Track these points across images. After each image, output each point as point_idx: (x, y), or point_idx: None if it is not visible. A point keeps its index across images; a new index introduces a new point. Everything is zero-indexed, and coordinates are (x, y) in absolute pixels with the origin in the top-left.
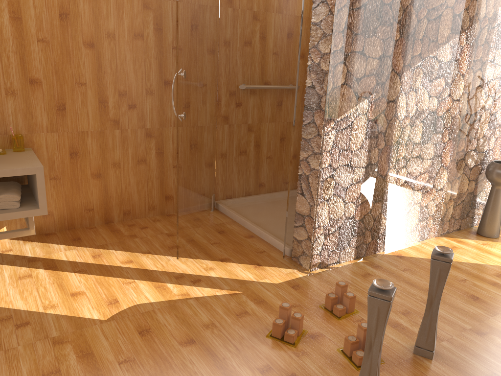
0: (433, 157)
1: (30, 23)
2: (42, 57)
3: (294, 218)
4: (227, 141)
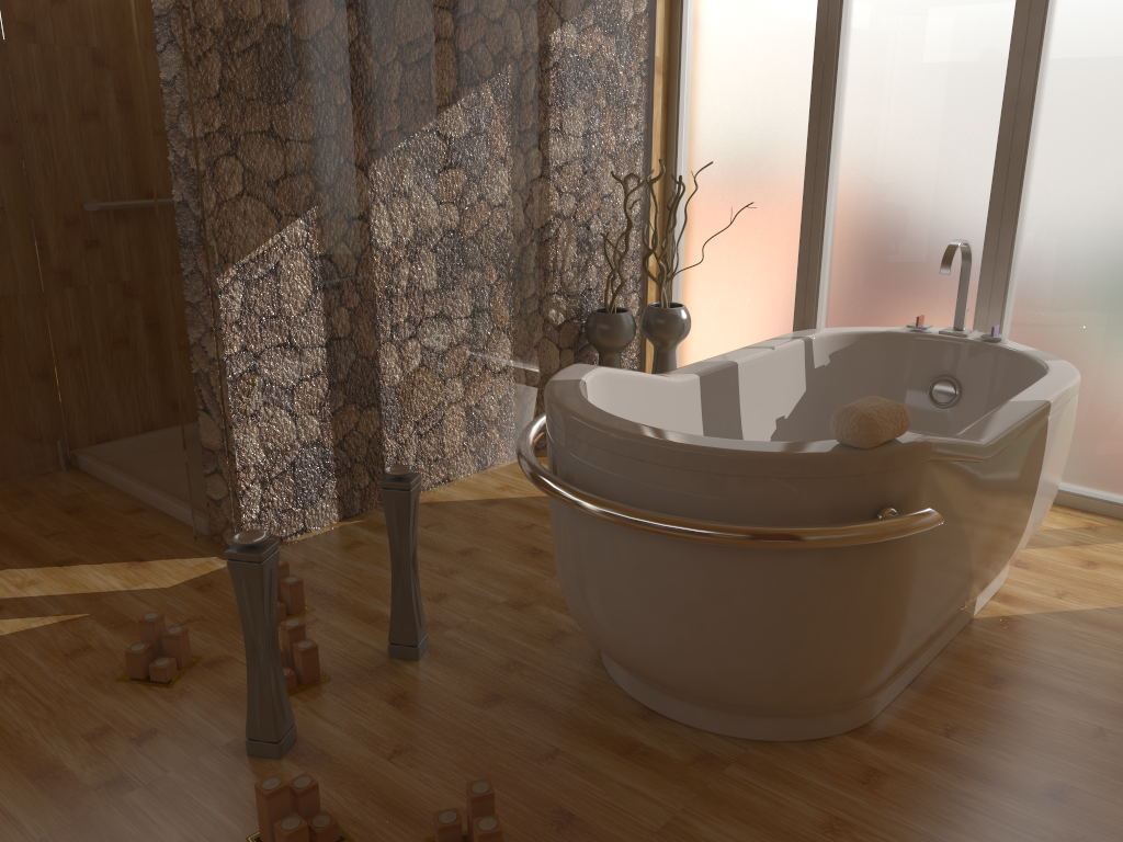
0: (469, 314)
1: None
2: None
3: (198, 459)
4: (79, 323)
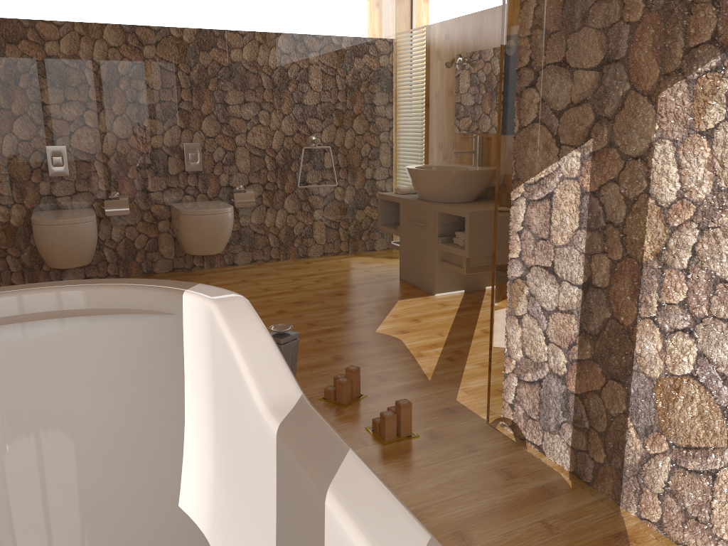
0: None
1: None
2: None
3: None
4: None
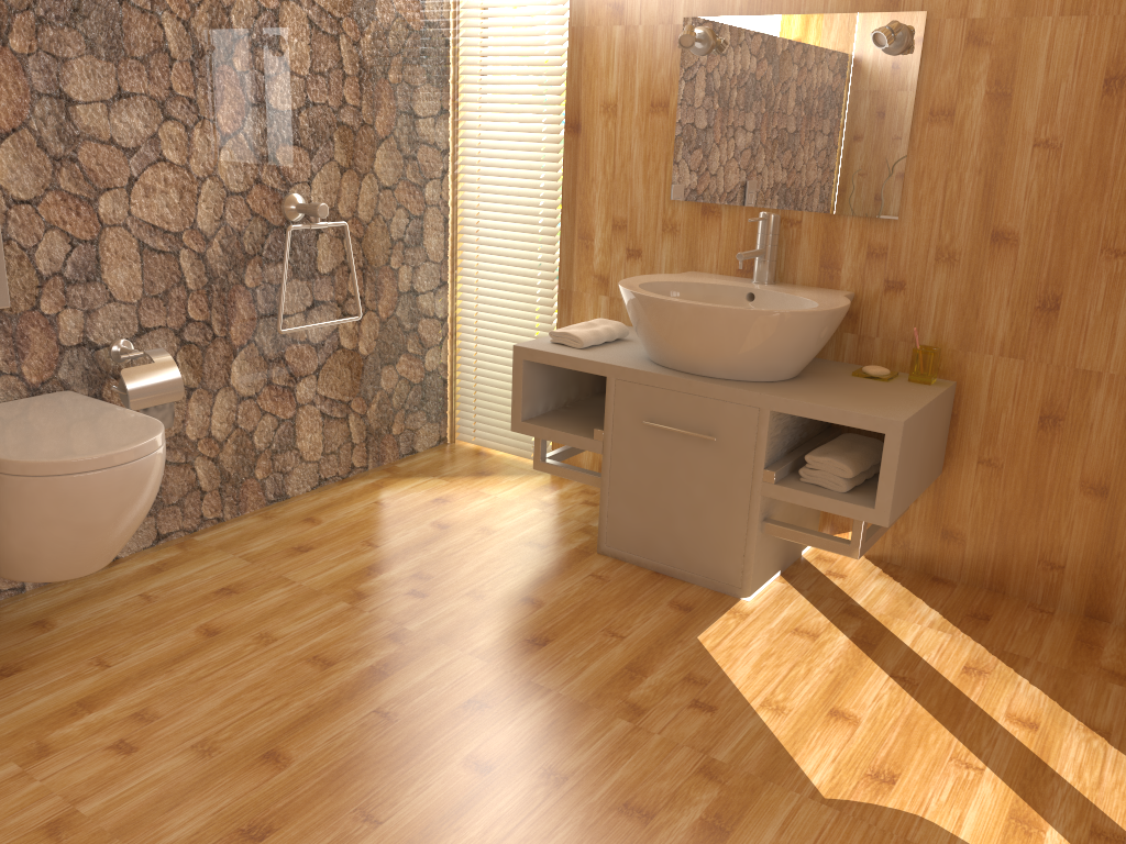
0: None
1: (1027, 104)
2: (1035, 183)
3: None
4: None
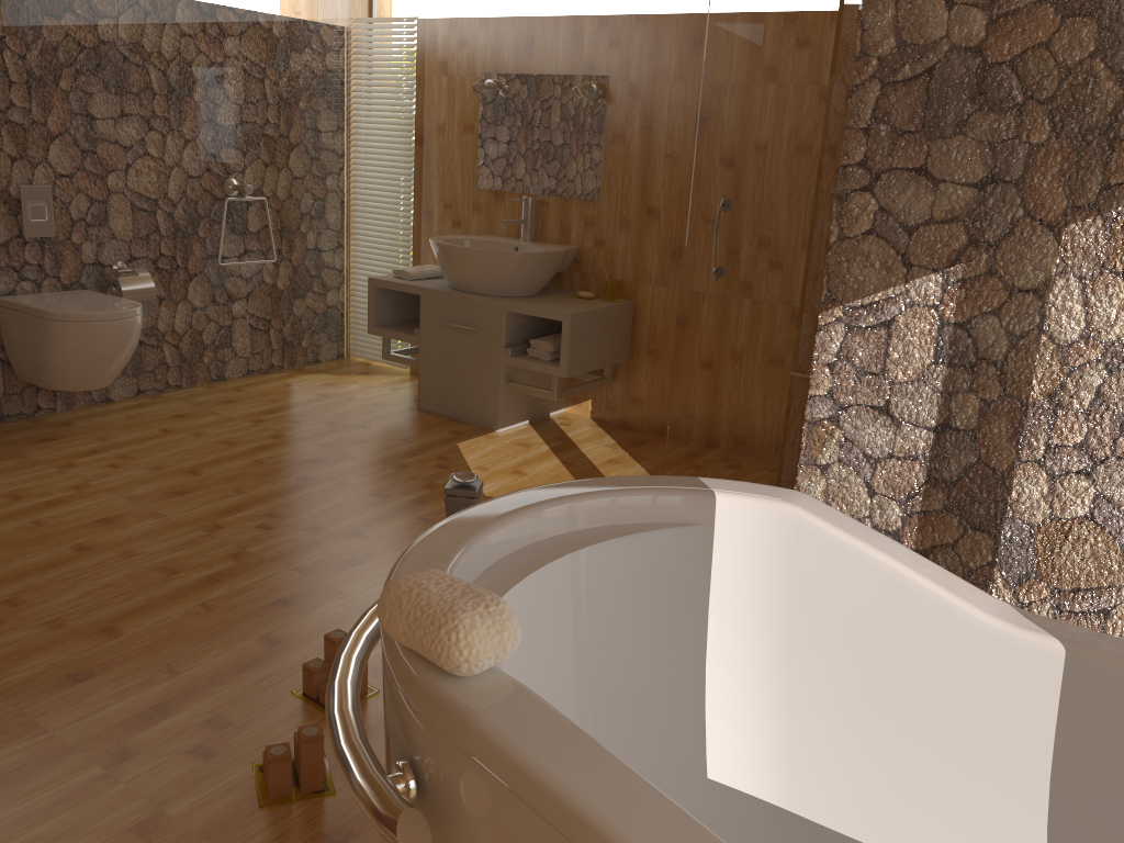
0: None
1: (660, 132)
2: (666, 179)
3: None
4: None
